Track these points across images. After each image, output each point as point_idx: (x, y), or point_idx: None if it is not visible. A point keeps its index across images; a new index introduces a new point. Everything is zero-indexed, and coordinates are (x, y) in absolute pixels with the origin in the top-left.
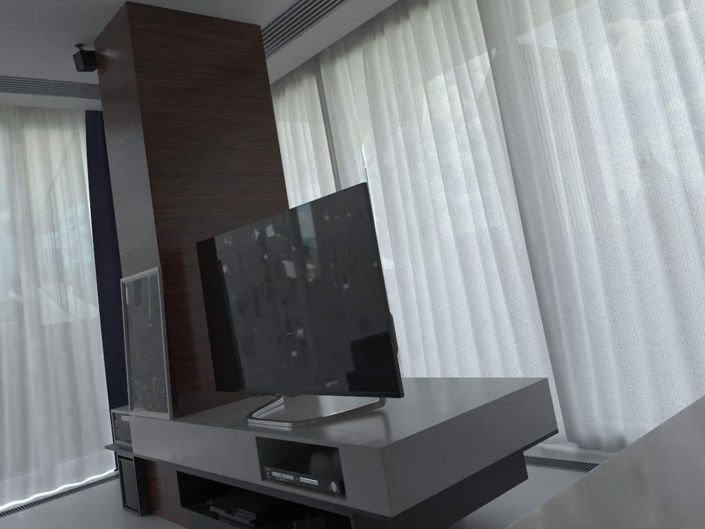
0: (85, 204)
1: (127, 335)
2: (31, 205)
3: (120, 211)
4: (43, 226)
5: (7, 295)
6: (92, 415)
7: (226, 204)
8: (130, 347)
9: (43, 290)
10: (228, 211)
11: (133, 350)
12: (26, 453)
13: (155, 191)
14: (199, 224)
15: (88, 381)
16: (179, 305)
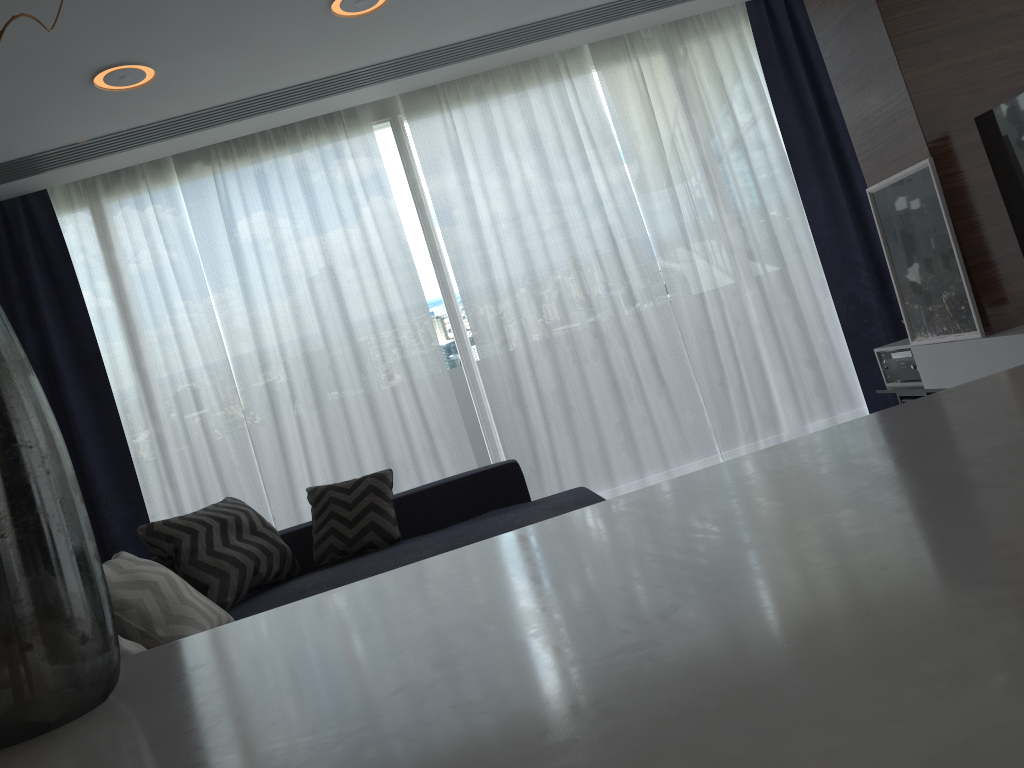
0: (771, 119)
1: (888, 254)
2: (713, 135)
3: (850, 106)
4: (729, 157)
5: (712, 241)
6: (833, 368)
7: (998, 60)
8: (896, 267)
9: (747, 230)
10: (1004, 69)
11: (901, 269)
12: (773, 411)
13: (904, 66)
14: (967, 95)
15: (820, 329)
16: (963, 201)
